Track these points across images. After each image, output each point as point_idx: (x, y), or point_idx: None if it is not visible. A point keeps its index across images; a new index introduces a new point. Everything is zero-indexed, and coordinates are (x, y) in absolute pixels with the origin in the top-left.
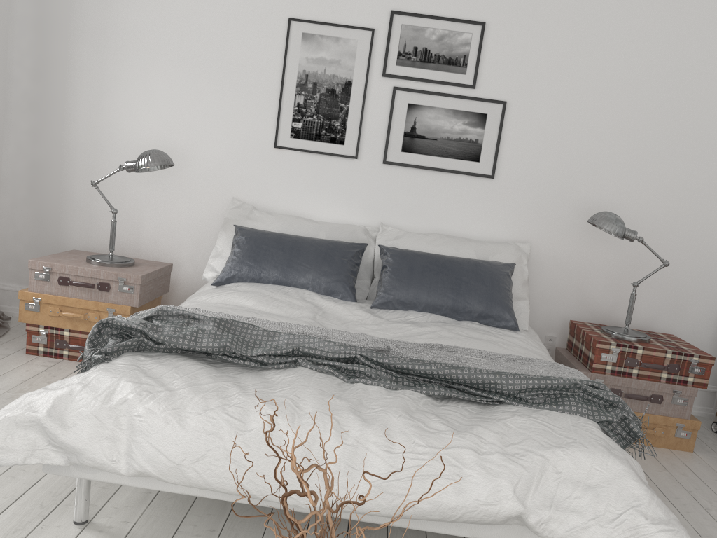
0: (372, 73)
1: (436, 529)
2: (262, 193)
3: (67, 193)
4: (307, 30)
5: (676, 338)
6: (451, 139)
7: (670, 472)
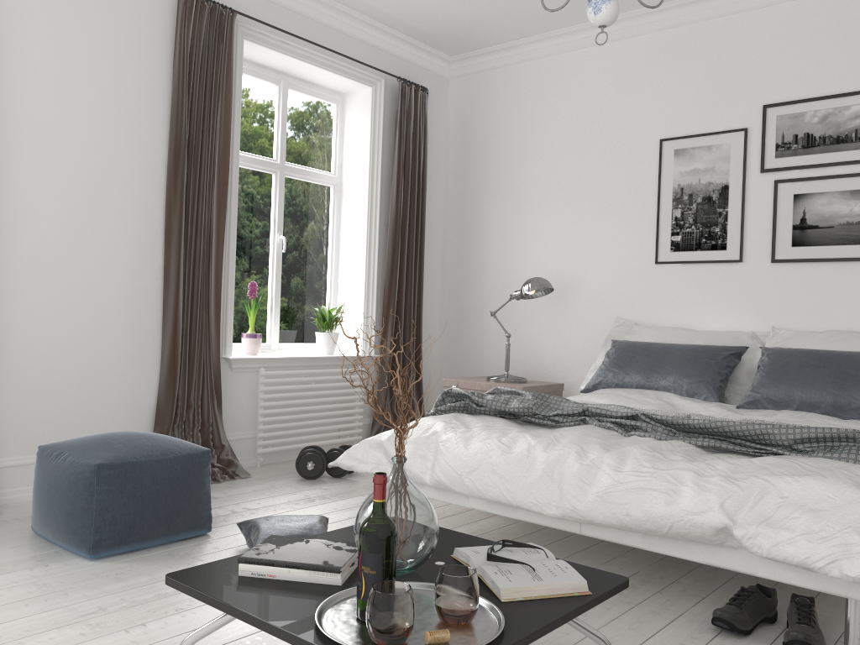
0: (749, 171)
1: (668, 551)
2: (647, 310)
3: (485, 330)
4: (678, 146)
5: None
6: (852, 223)
7: None
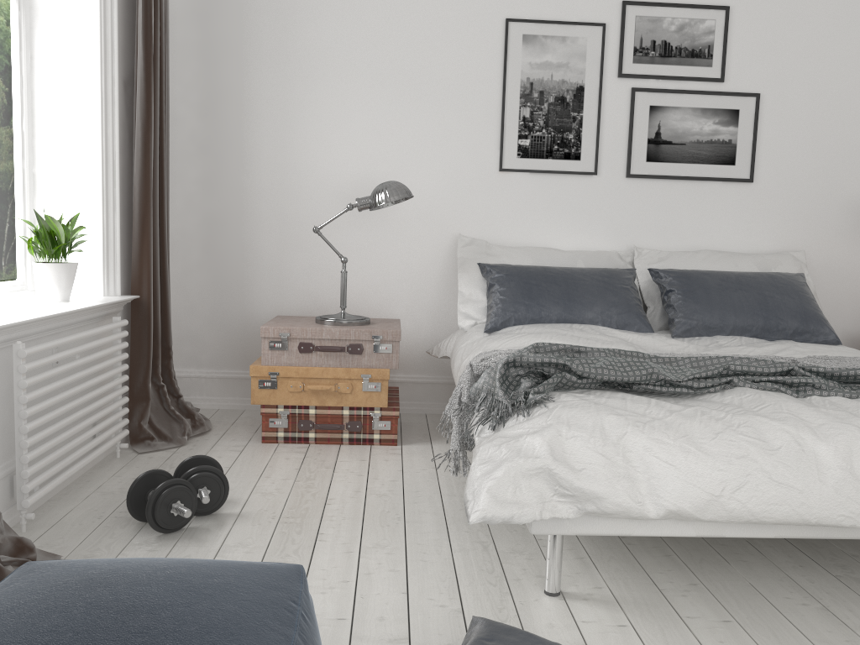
0: (605, 74)
1: None
2: (488, 226)
3: (252, 250)
4: (527, 31)
5: None
6: (702, 142)
7: None
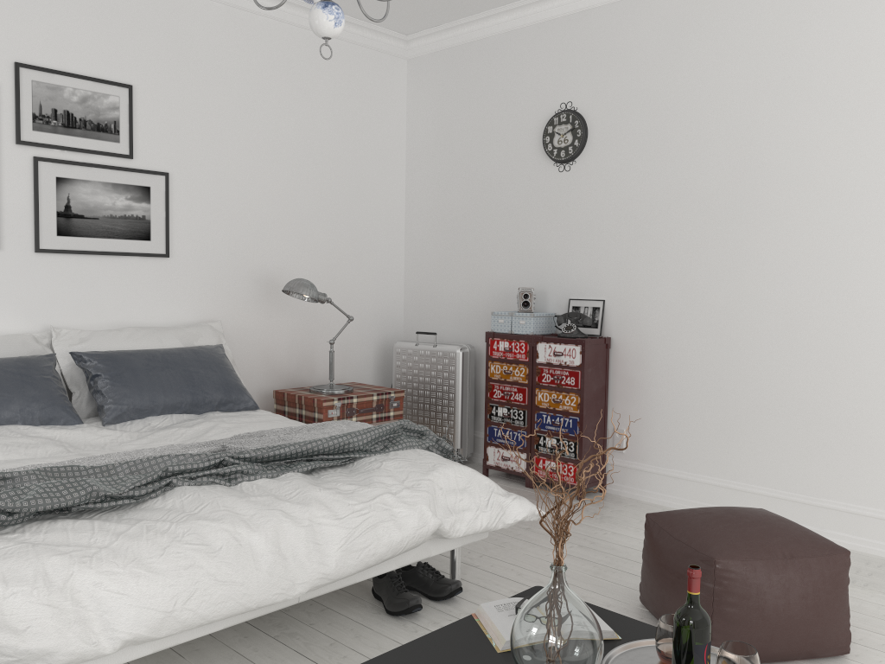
0: (1, 139)
1: (375, 573)
2: None
3: None
4: None
5: (360, 383)
6: (116, 217)
7: None
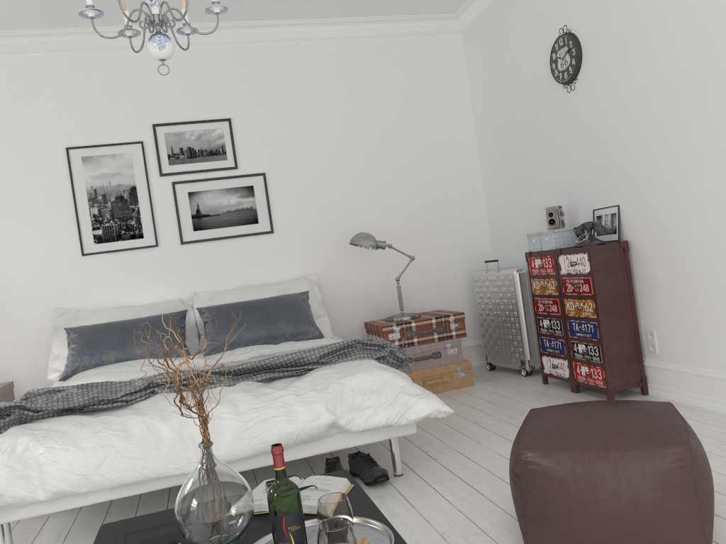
0: (151, 175)
1: (287, 458)
2: (81, 297)
3: None
4: (85, 154)
5: (440, 310)
6: (231, 211)
7: (458, 400)
